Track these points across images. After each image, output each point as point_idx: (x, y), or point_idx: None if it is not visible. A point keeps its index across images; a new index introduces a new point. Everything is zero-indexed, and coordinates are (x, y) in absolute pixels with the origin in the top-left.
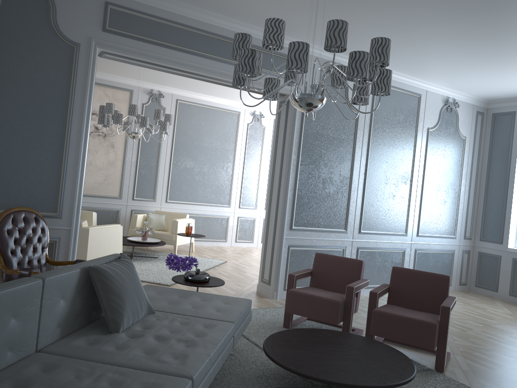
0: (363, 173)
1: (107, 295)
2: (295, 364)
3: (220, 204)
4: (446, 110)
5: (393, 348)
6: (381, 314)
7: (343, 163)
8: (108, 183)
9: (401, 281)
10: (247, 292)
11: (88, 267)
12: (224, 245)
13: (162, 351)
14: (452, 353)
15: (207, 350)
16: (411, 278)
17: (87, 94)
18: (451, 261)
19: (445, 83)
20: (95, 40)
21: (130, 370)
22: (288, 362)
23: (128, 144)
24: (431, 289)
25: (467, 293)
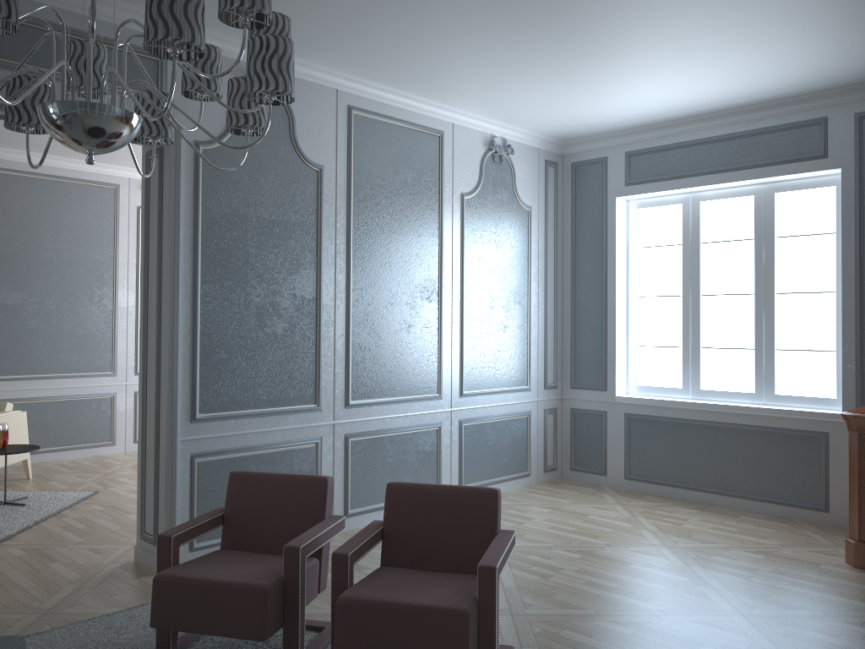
0: (343, 287)
1: None
2: None
3: (93, 371)
4: (491, 159)
5: None
6: (356, 606)
7: (298, 273)
8: None
9: (406, 513)
10: (109, 568)
11: None
12: (111, 451)
13: None
14: (518, 644)
15: None
16: (424, 504)
17: None
18: (527, 433)
19: (483, 109)
20: None
21: None
22: None
23: None
24: (466, 523)
25: (559, 484)
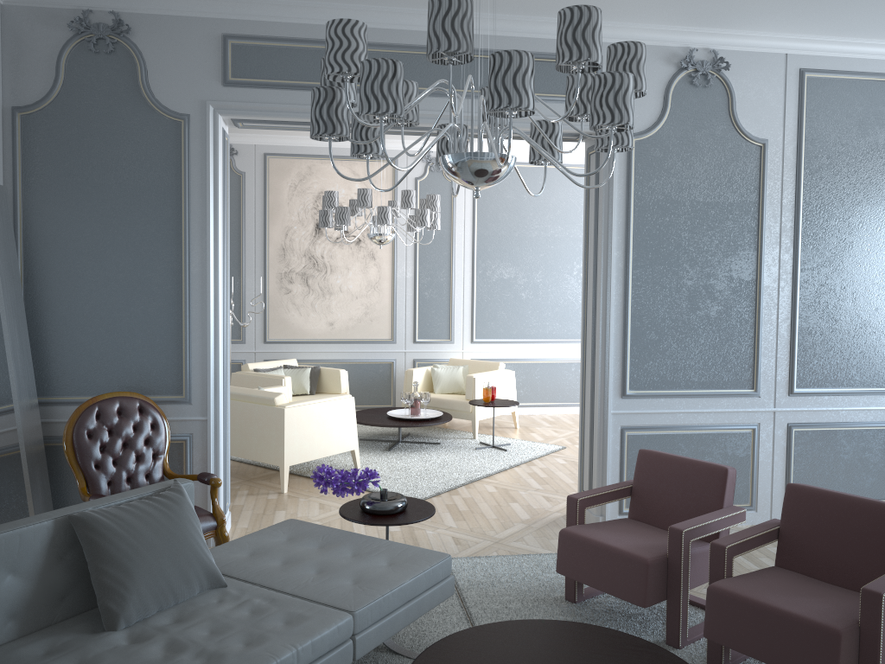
0: (788, 268)
1: (98, 564)
2: None
3: (571, 338)
4: None
5: None
6: (725, 598)
7: (735, 254)
8: (372, 319)
9: (804, 518)
10: (553, 516)
11: (67, 516)
12: None
13: None
14: None
15: None
16: (825, 512)
17: (208, 196)
18: None
19: None
20: (212, 103)
21: None
22: None
23: (398, 251)
24: (872, 540)
25: None
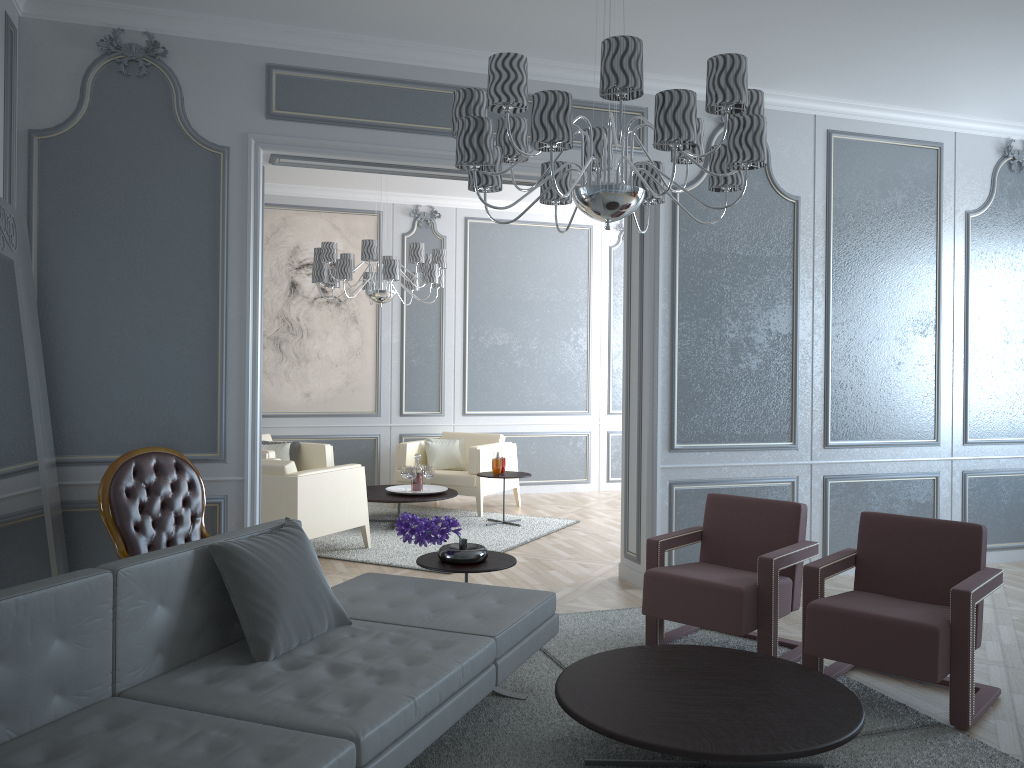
0: (821, 322)
1: (244, 594)
2: (603, 714)
3: (569, 410)
4: (1007, 168)
5: (831, 681)
6: (825, 613)
7: (773, 308)
8: (353, 389)
9: (880, 542)
10: (598, 580)
11: (208, 546)
12: (586, 489)
13: (326, 692)
14: (1007, 690)
15: (414, 688)
16: (900, 535)
17: (249, 235)
18: None
19: (994, 112)
20: (254, 136)
21: (252, 725)
22: (590, 711)
23: (382, 313)
24: (945, 556)
25: None
